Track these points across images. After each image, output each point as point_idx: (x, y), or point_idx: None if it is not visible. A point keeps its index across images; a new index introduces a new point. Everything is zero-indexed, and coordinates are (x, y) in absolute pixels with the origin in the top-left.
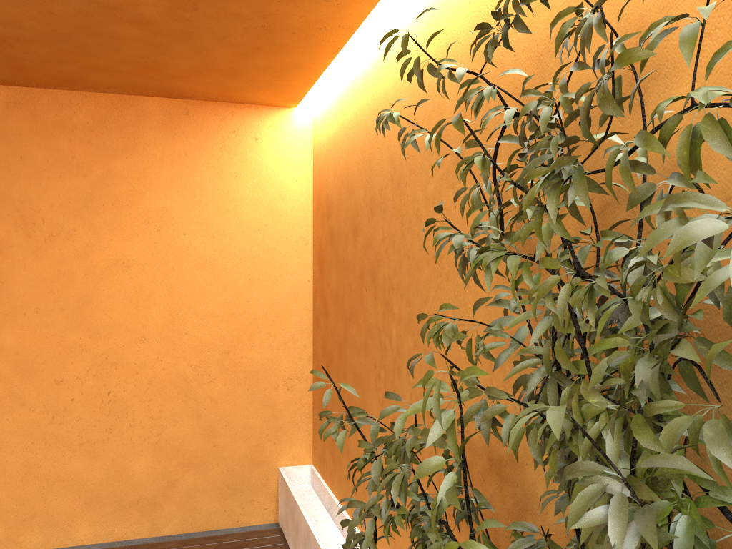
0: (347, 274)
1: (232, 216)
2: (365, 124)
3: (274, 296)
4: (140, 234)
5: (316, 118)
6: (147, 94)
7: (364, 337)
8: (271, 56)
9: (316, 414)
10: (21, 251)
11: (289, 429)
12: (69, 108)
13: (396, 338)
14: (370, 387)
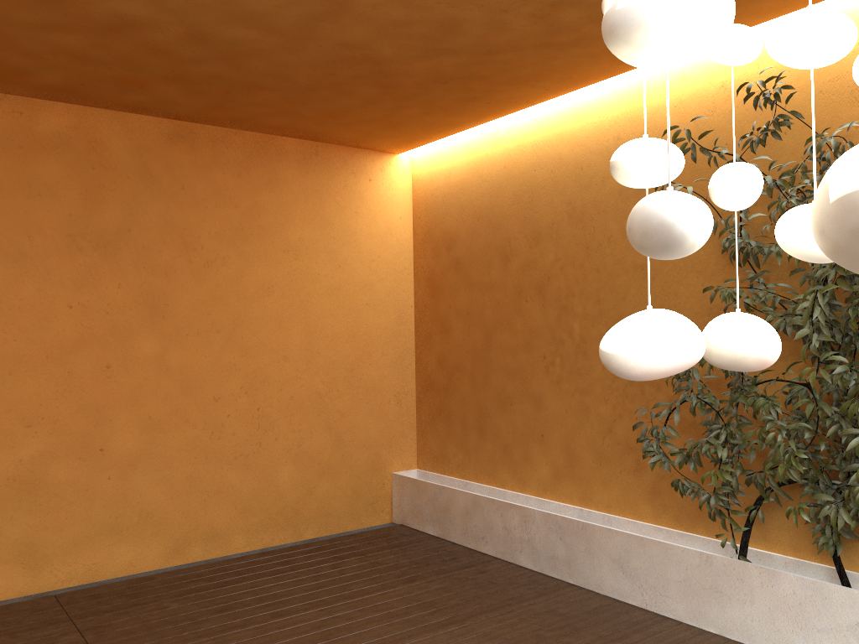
0: (490, 293)
1: (353, 247)
2: (522, 174)
3: (386, 319)
4: (281, 261)
5: (419, 164)
6: (290, 135)
7: (523, 338)
8: (446, 116)
9: (425, 422)
10: (184, 275)
11: (399, 438)
12: (222, 143)
13: (579, 330)
14: (536, 375)
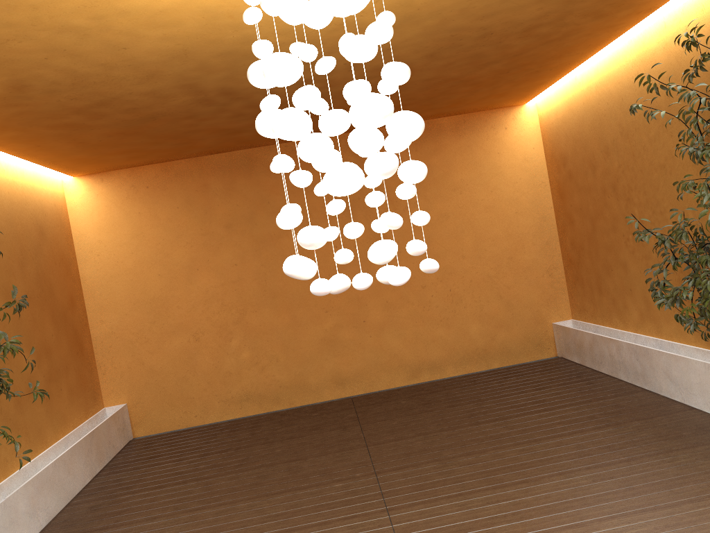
0: (589, 193)
1: (499, 177)
2: (592, 107)
3: (532, 220)
4: (451, 197)
5: (540, 107)
6: (443, 116)
7: (611, 223)
8: (531, 82)
9: (571, 287)
10: None
11: (554, 299)
12: None
13: (638, 214)
14: (621, 248)
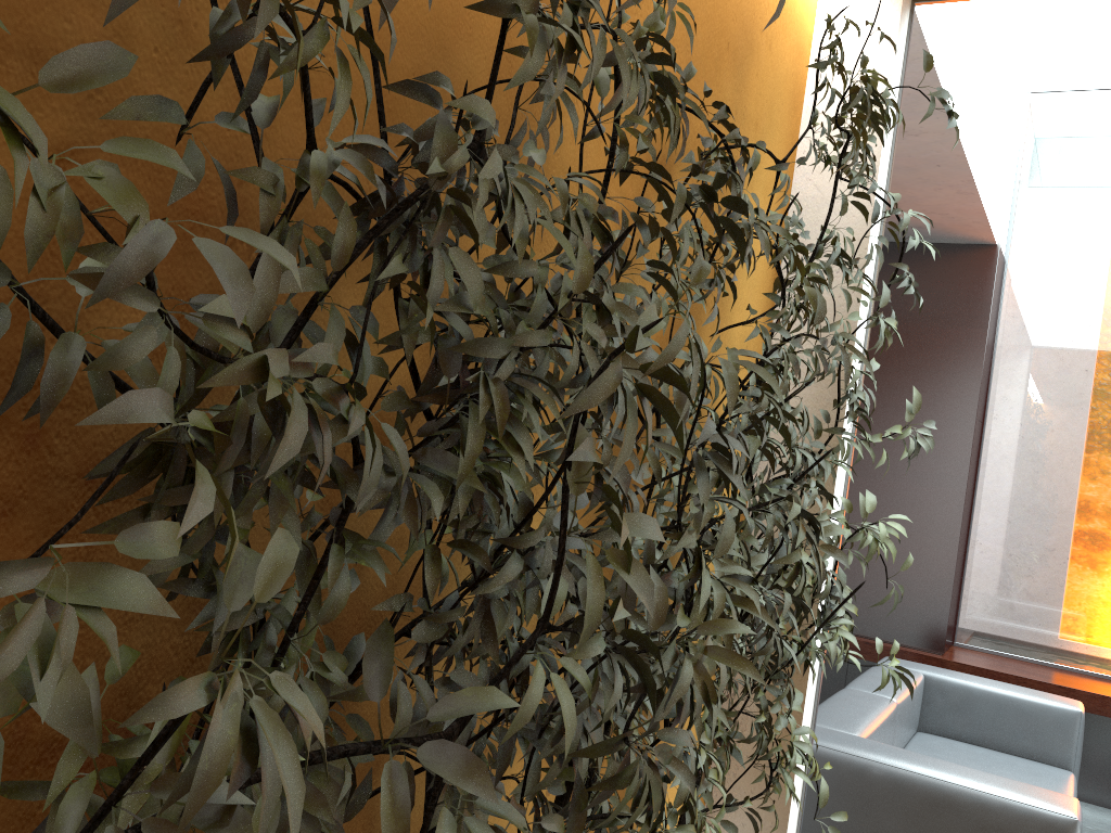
0: None
1: None
2: None
3: None
4: None
5: None
6: None
7: None
8: None
9: None
10: None
11: None
12: None
13: None
14: None
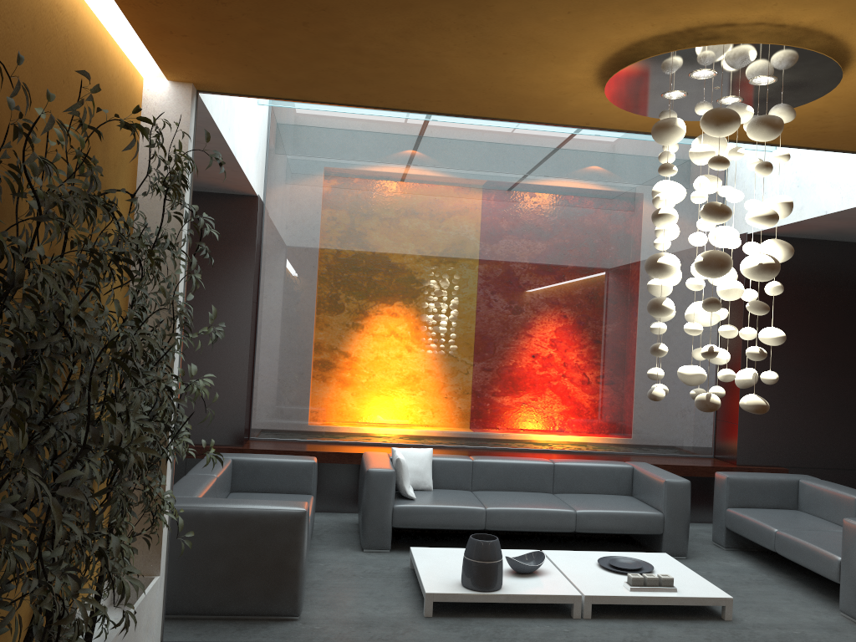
0: None
1: None
2: None
3: None
4: None
5: None
6: None
7: None
8: None
9: None
10: None
11: None
12: None
13: None
14: None
